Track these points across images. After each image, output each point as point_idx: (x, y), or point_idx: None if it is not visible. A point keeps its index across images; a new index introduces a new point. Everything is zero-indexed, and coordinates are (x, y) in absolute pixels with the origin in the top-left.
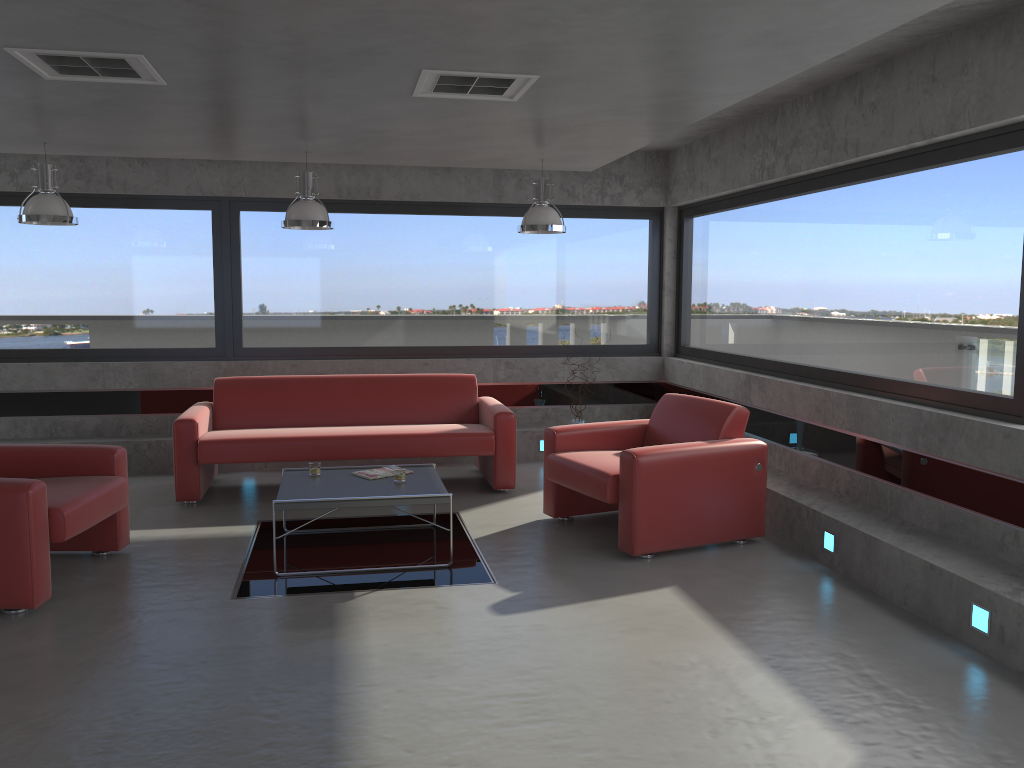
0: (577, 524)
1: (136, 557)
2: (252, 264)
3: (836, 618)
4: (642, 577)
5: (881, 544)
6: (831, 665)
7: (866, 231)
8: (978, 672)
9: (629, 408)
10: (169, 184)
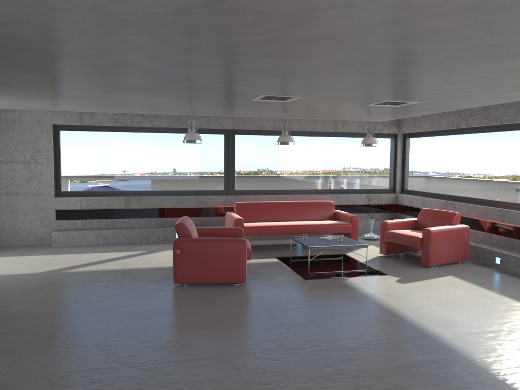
0: (394, 257)
1: (249, 268)
2: (238, 156)
3: (513, 283)
4: (437, 273)
5: None
6: None
7: (502, 149)
8: None
9: (383, 214)
10: (210, 124)
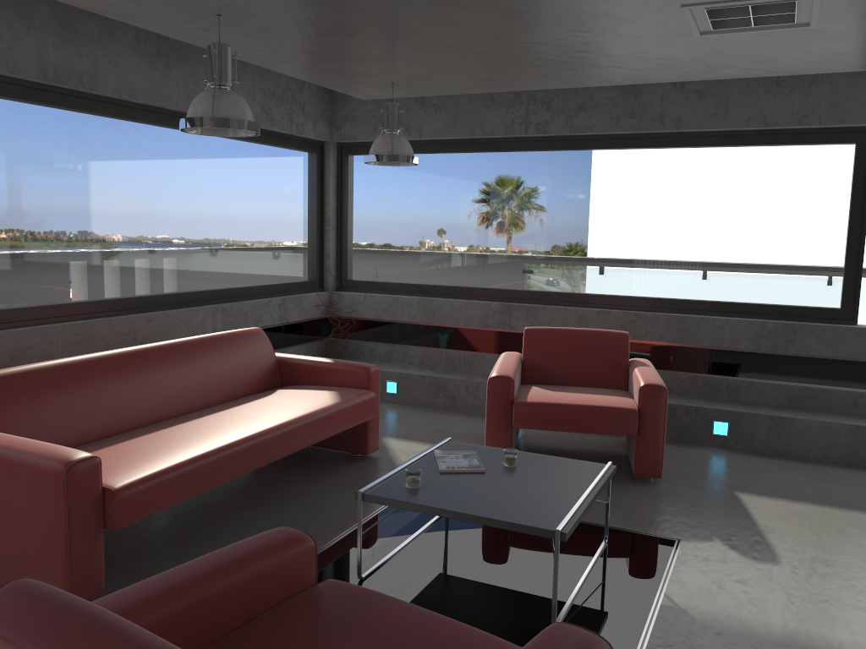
0: None
1: None
2: None
3: (836, 479)
4: (704, 493)
5: (794, 420)
6: None
7: (658, 187)
8: None
9: (310, 346)
10: None
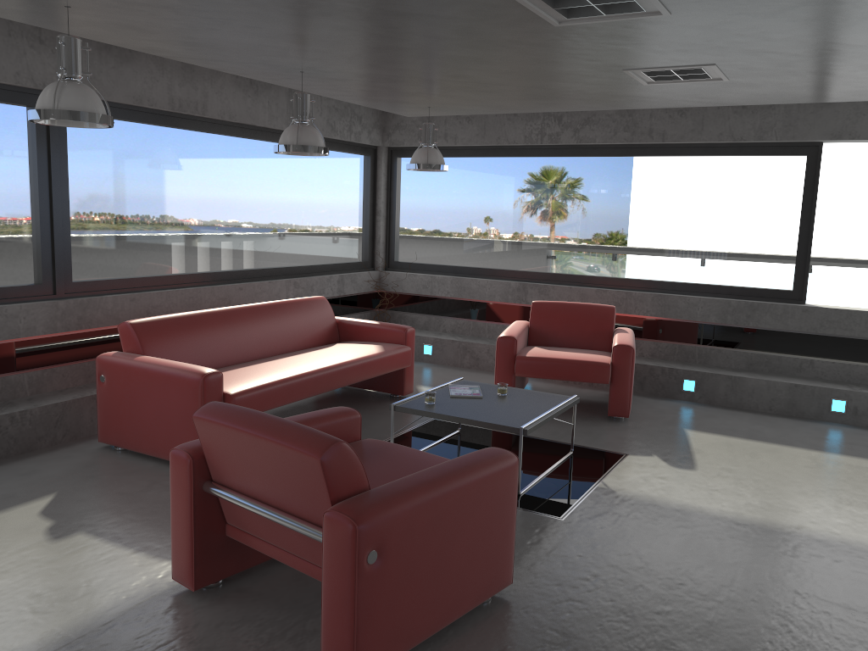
0: None
1: None
2: (76, 179)
3: (772, 424)
4: (660, 428)
5: (746, 379)
6: (837, 444)
7: (648, 188)
8: (863, 431)
9: (362, 315)
10: None
